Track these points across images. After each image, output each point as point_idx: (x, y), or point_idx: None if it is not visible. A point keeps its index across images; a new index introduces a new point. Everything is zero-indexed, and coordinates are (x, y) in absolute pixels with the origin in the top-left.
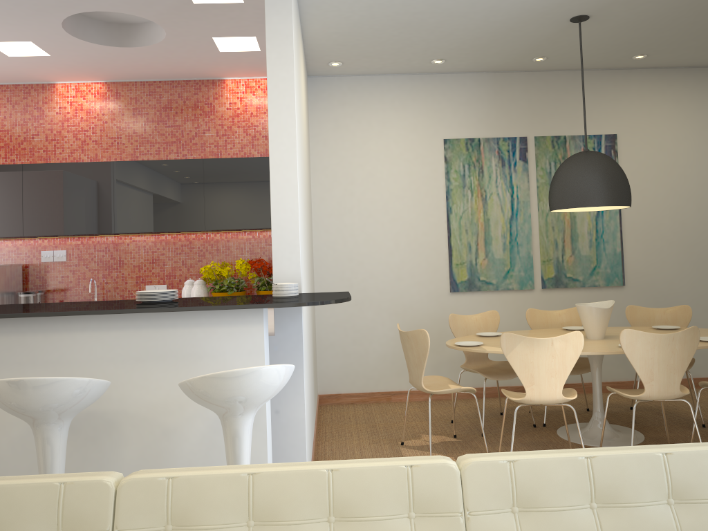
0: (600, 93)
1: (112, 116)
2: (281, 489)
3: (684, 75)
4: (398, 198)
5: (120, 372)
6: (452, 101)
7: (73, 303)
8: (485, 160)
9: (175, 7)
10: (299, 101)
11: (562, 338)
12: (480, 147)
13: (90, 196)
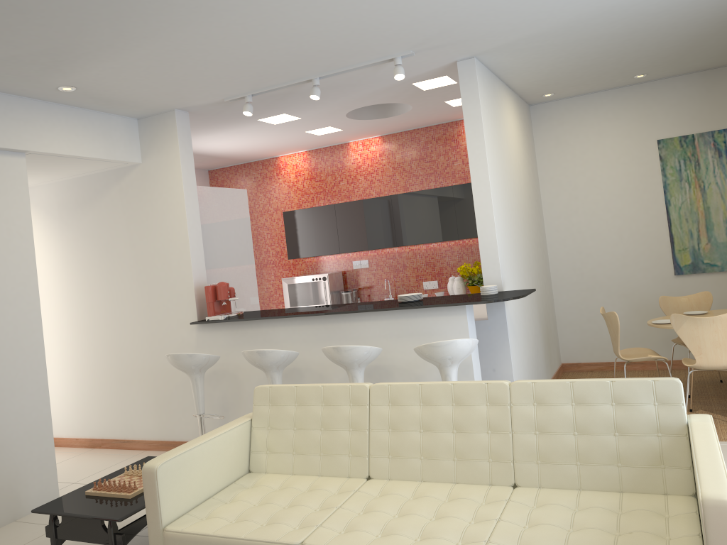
0: None
1: (387, 160)
2: (432, 390)
3: None
4: (618, 197)
5: (390, 343)
6: (663, 105)
7: (365, 303)
8: (700, 153)
9: (412, 94)
10: (497, 152)
11: (722, 317)
12: (694, 142)
13: (378, 222)
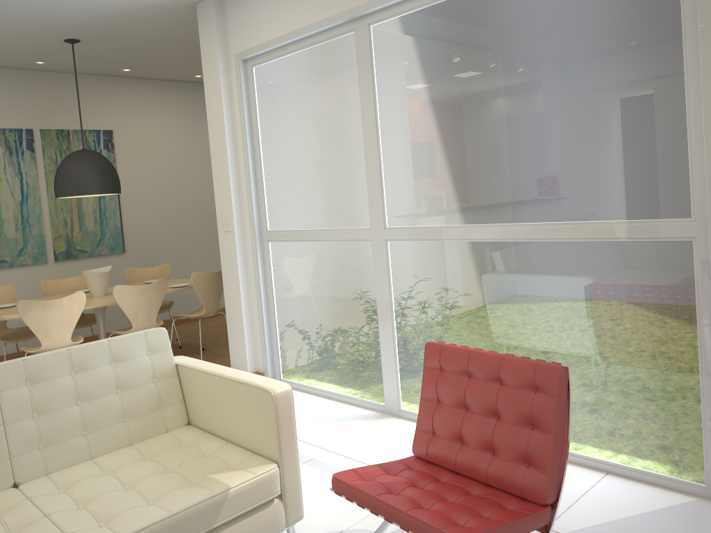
0: (97, 95)
1: None
2: None
3: (163, 86)
4: None
5: None
6: None
7: None
8: None
9: None
10: None
11: (69, 298)
12: None
13: None
